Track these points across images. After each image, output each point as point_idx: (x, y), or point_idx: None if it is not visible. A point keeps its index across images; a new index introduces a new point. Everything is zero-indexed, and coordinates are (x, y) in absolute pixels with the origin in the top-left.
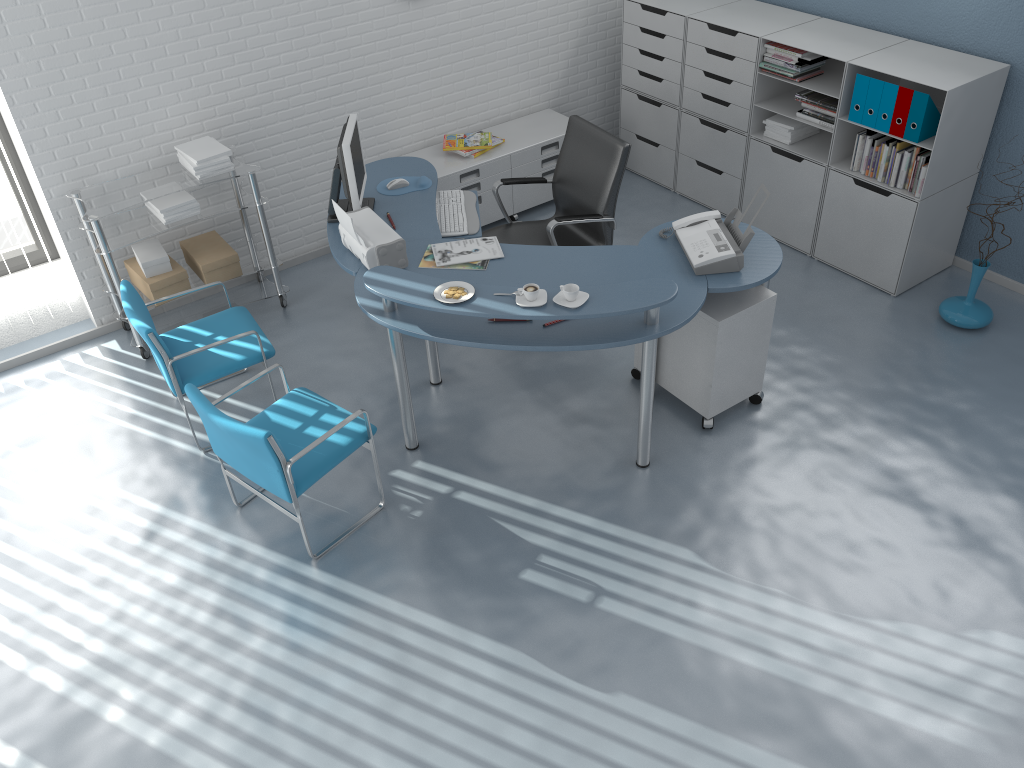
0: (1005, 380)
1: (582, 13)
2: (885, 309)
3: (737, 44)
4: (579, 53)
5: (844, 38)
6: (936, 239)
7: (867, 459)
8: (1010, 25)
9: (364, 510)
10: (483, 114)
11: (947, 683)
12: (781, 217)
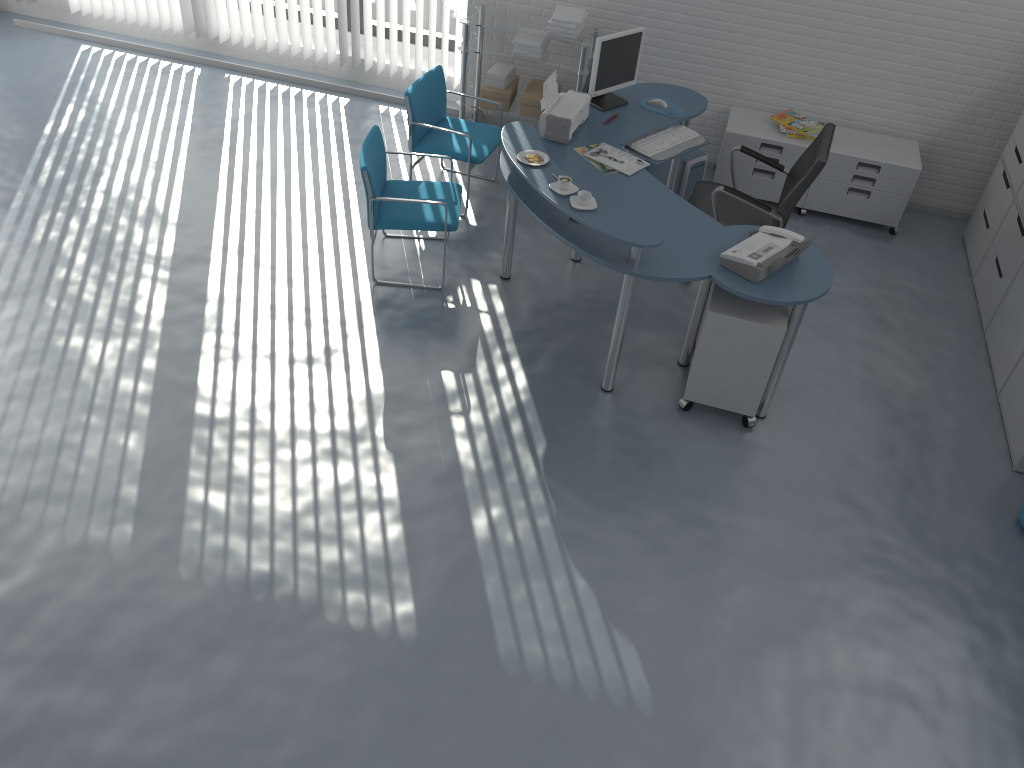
0: (984, 585)
1: (1006, 67)
2: (984, 469)
3: None
4: (984, 106)
5: None
6: None
7: (754, 514)
8: None
9: (430, 283)
10: (844, 113)
11: (551, 629)
12: (1004, 344)
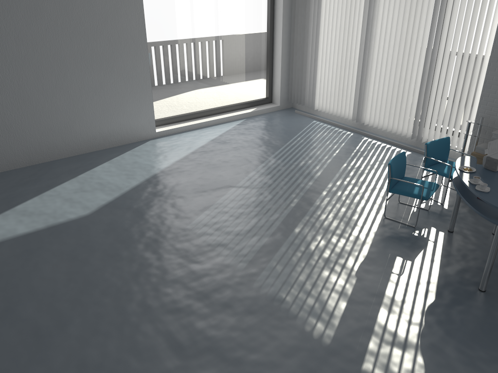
0: None
1: None
2: None
3: None
4: None
5: None
6: None
7: None
8: None
9: (410, 224)
10: None
11: (393, 370)
12: None
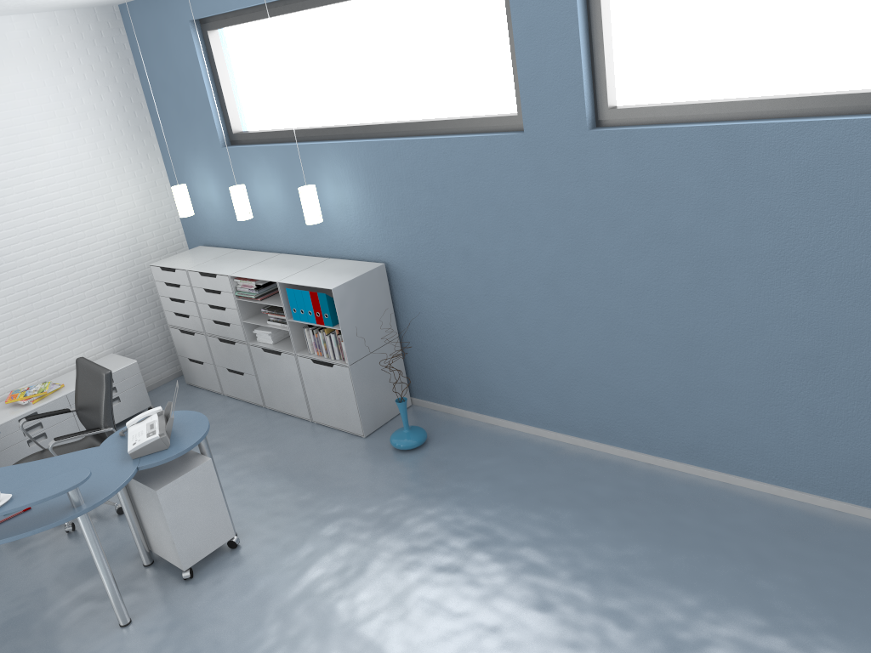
0: (427, 481)
1: (125, 280)
2: (355, 448)
3: (219, 282)
4: (131, 308)
5: (286, 265)
6: (384, 389)
7: (308, 570)
8: (376, 238)
9: None
10: (50, 368)
11: None
12: (286, 397)
